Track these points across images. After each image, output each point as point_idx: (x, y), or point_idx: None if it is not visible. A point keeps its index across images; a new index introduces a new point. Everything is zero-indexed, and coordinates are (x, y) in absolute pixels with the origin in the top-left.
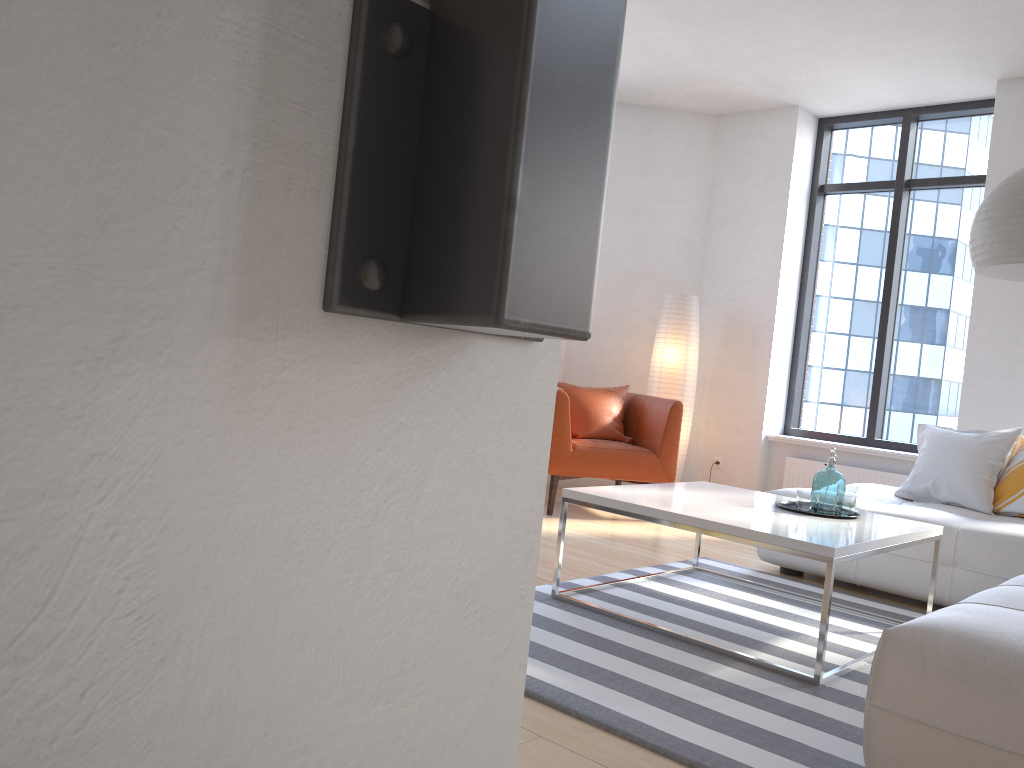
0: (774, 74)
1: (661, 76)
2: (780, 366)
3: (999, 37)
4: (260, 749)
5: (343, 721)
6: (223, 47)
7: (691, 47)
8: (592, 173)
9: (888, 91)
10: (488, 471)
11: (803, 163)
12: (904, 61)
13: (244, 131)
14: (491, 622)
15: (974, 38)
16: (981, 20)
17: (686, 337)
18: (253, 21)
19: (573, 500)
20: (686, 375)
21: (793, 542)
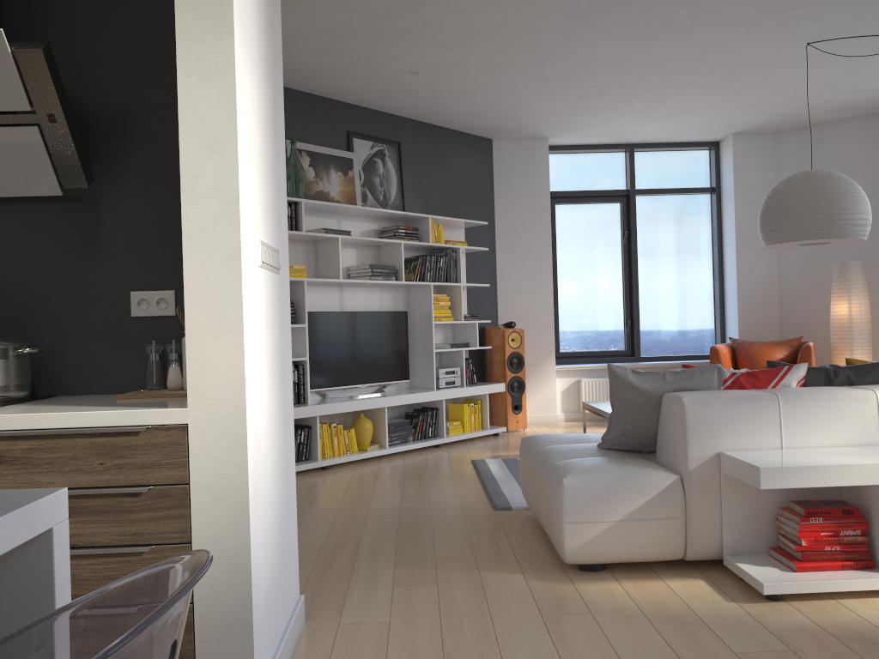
0: (859, 88)
1: (788, 112)
2: None
3: None
4: None
5: None
6: None
7: (772, 98)
8: None
9: None
10: None
11: None
12: None
13: None
14: None
15: None
16: None
17: (848, 294)
18: None
19: (583, 407)
20: (851, 323)
21: None
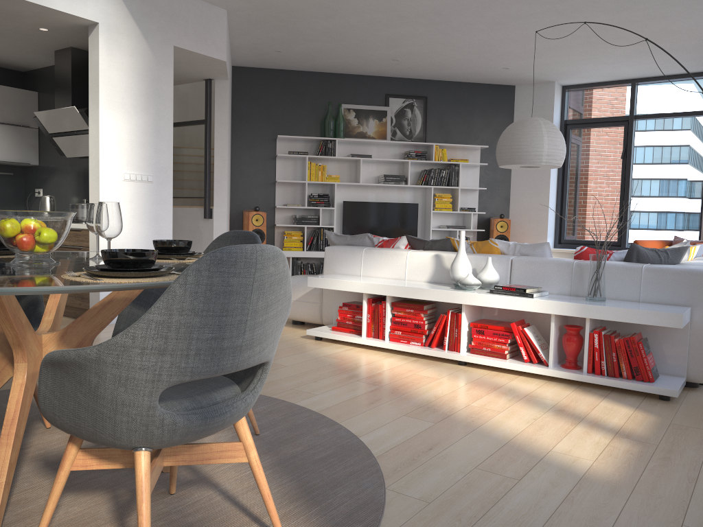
0: None
1: None
2: None
3: None
4: (205, 232)
5: (207, 232)
6: (203, 211)
7: (687, 41)
8: (206, 213)
9: None
10: (211, 224)
11: None
12: None
13: (203, 213)
14: (211, 229)
15: None
16: None
17: None
18: (203, 210)
19: None
20: None
21: None
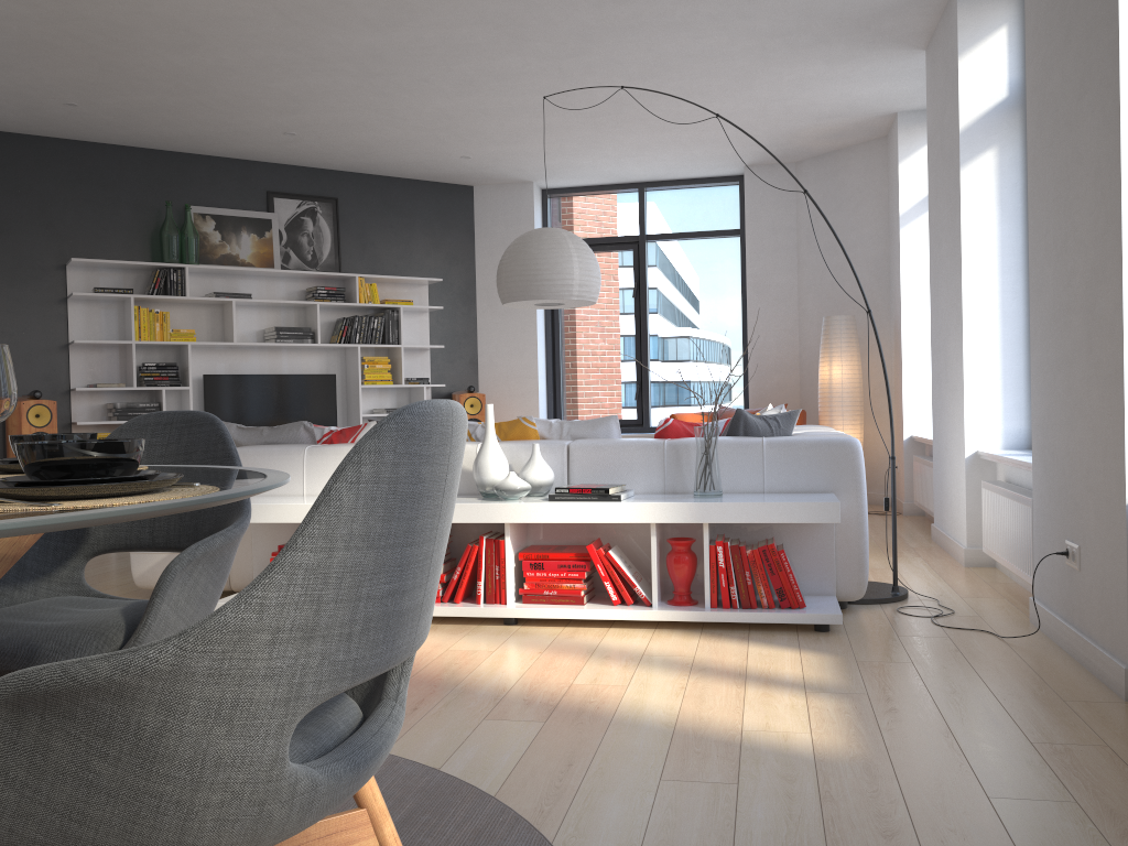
0: (807, 114)
1: (769, 142)
2: (925, 366)
3: (810, 51)
4: None
5: None
6: None
7: (721, 130)
8: None
9: (902, 84)
10: None
11: (922, 161)
12: (829, 79)
13: None
14: None
15: (803, 58)
16: (764, 57)
17: (829, 354)
18: None
19: None
20: (831, 388)
21: None
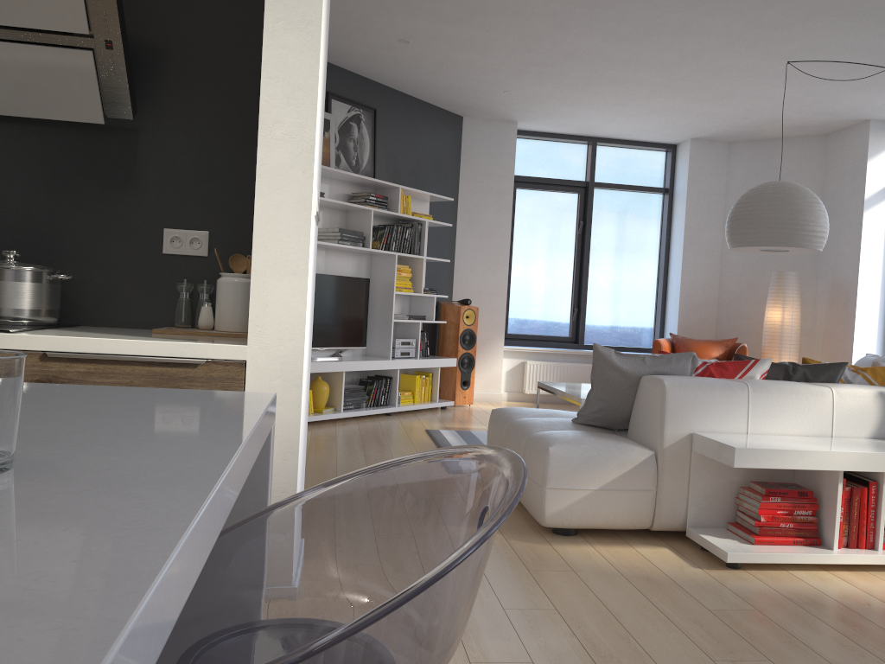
0: (815, 109)
1: (746, 124)
2: (871, 319)
3: None
4: None
5: None
6: None
7: (735, 109)
8: None
9: None
10: None
11: (883, 161)
12: None
13: None
14: None
15: None
16: None
17: (782, 302)
18: None
19: (539, 386)
20: (783, 329)
21: (574, 397)
